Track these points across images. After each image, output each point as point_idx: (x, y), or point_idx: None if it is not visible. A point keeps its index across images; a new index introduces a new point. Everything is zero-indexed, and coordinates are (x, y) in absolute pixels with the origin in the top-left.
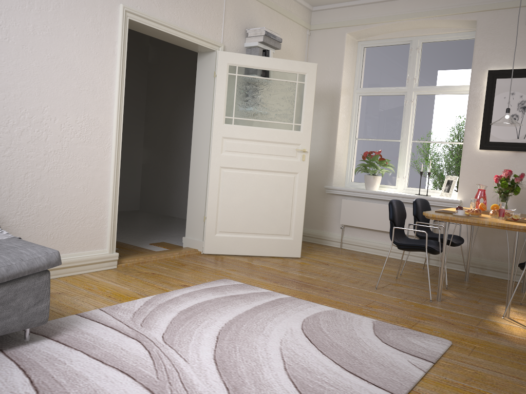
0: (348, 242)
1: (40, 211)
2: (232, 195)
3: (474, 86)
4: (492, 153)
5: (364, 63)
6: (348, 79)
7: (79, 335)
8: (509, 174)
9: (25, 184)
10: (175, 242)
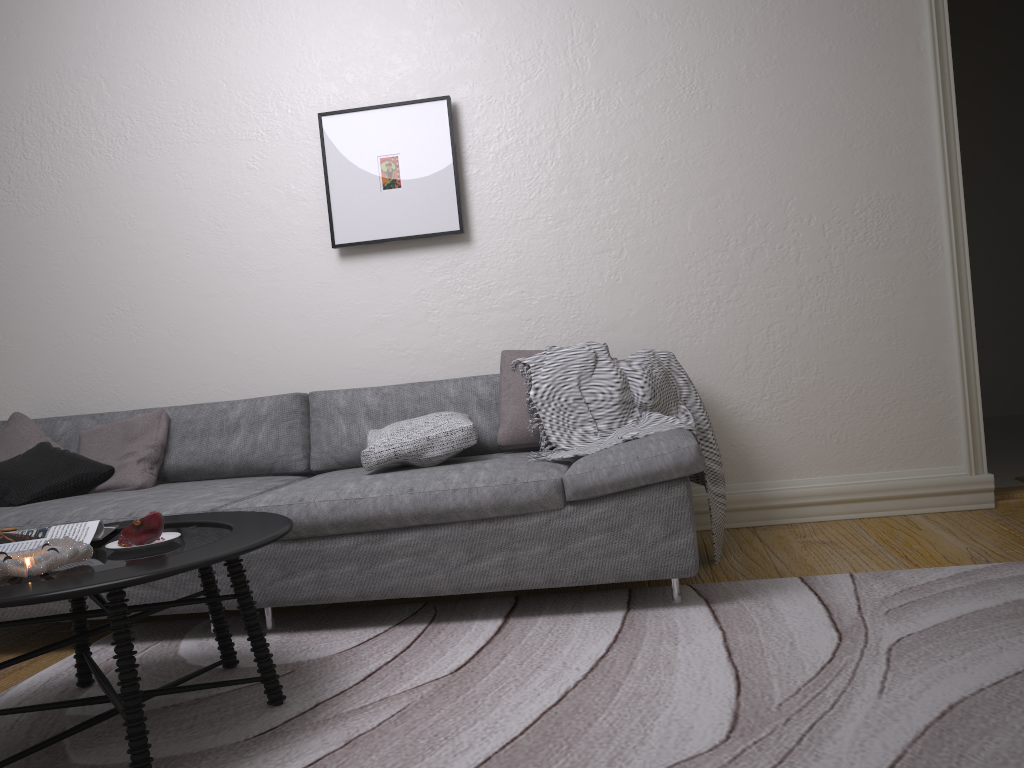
0: None
1: (805, 392)
2: None
3: None
4: None
5: None
6: None
7: (757, 608)
8: None
9: (771, 345)
10: None
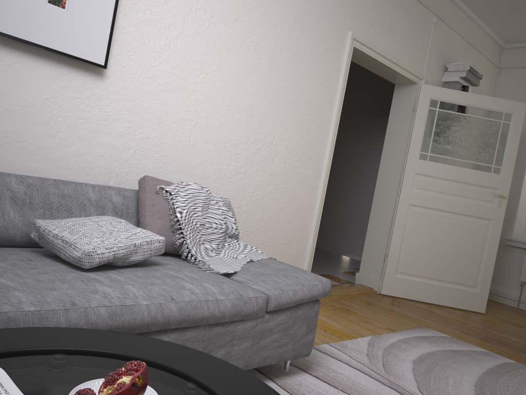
0: None
1: (258, 231)
2: (417, 235)
3: None
4: None
5: None
6: None
7: (333, 373)
8: None
9: (251, 202)
10: (341, 277)
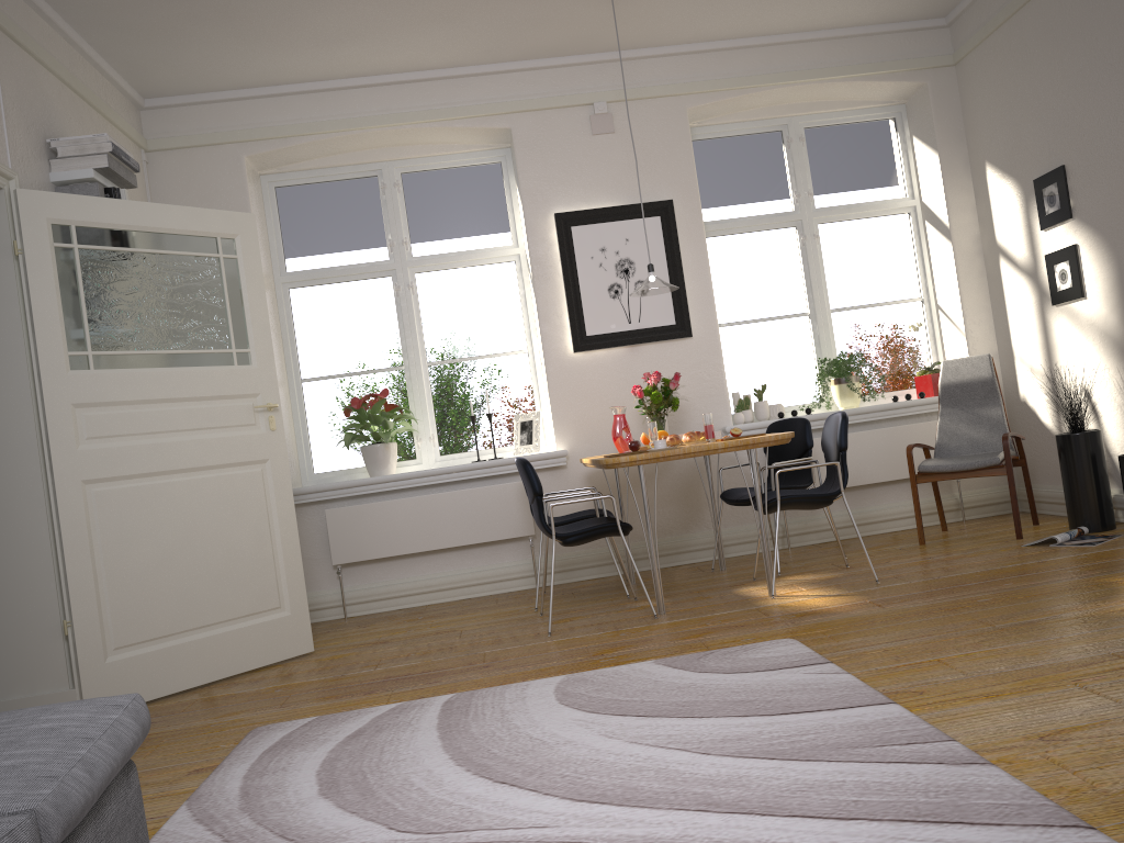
0: (360, 600)
1: None
2: (128, 546)
3: (536, 243)
4: (595, 356)
5: (284, 220)
6: (264, 255)
7: None
8: (658, 378)
9: None
10: None
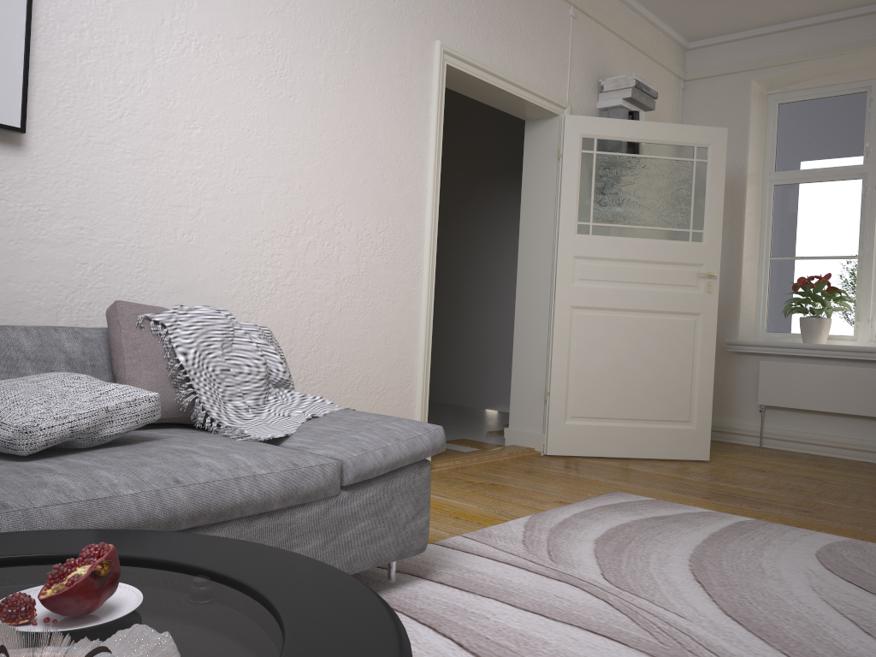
0: (774, 437)
1: (329, 377)
2: (591, 353)
3: None
4: None
5: (780, 130)
6: (755, 158)
7: (468, 574)
8: None
9: (311, 331)
10: (483, 440)
